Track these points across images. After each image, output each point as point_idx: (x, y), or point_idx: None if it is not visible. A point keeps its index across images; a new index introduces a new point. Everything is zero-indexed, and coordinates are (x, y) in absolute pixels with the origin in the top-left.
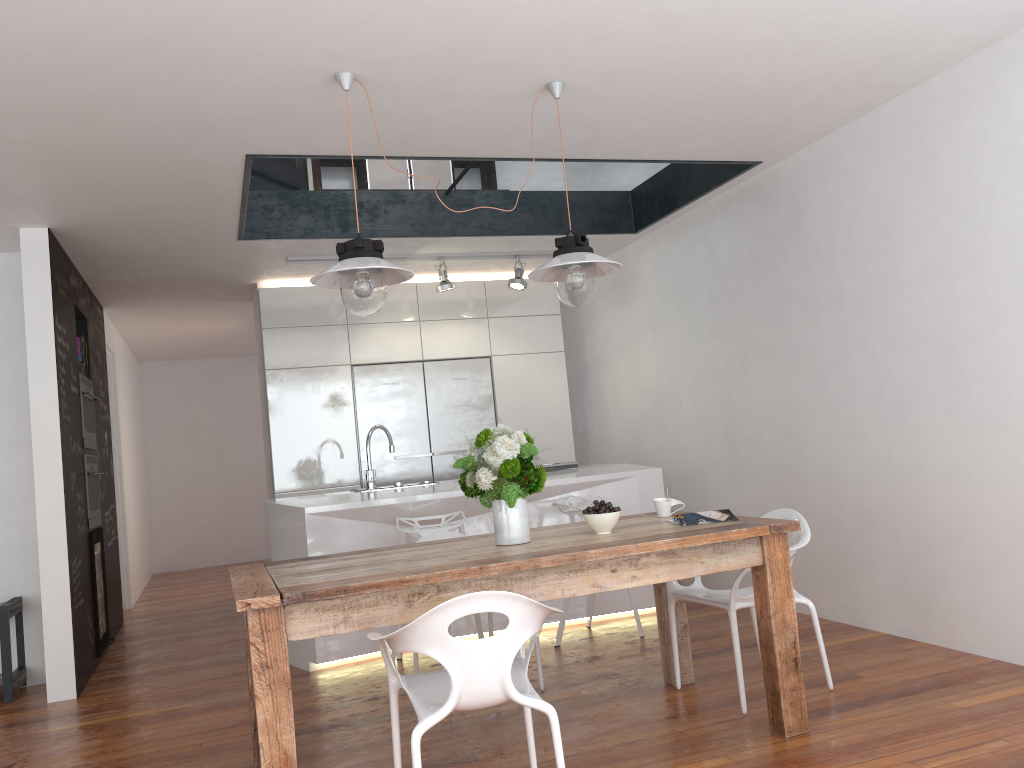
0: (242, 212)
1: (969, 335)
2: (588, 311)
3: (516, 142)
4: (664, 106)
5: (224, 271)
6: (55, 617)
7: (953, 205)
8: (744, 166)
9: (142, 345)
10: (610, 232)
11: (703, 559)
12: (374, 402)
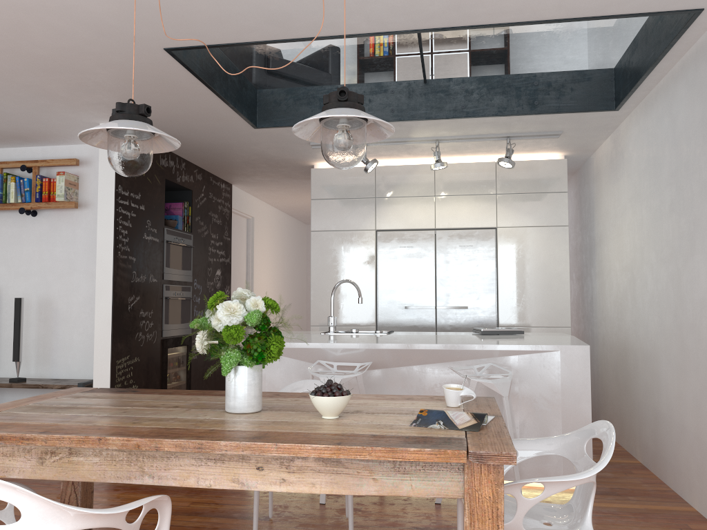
0: (227, 103)
1: None
2: (597, 189)
3: (381, 12)
4: None
5: (278, 155)
6: None
7: None
8: (687, 18)
9: (293, 212)
10: (587, 110)
11: (377, 476)
12: (392, 261)
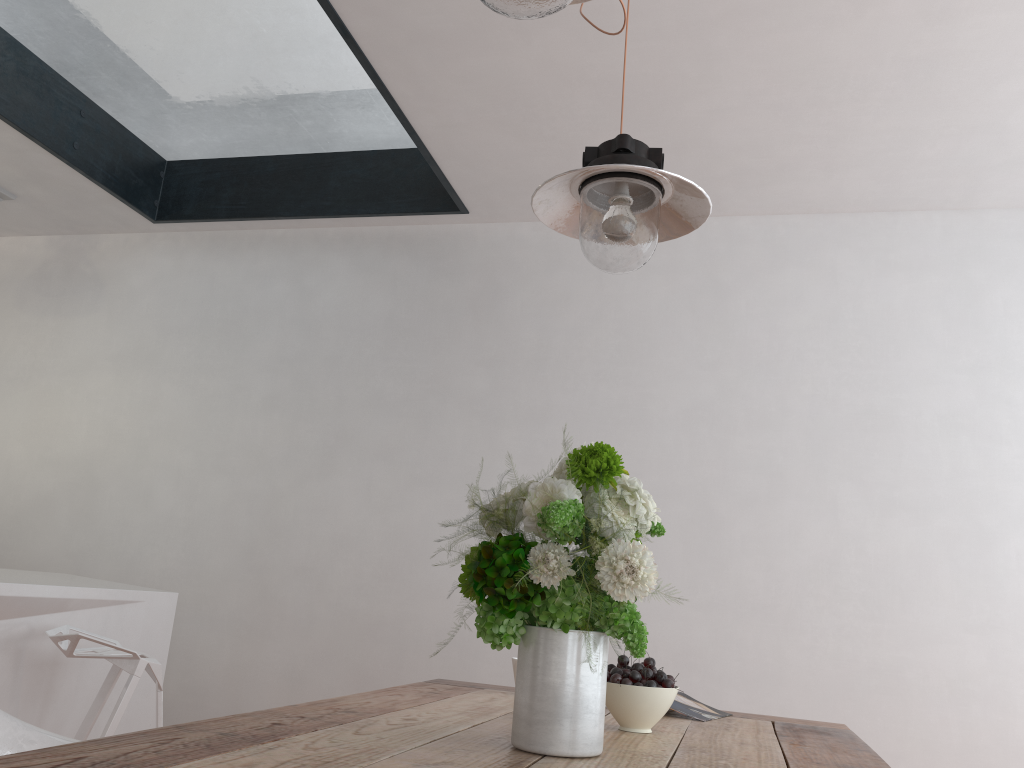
0: None
1: (740, 500)
2: None
3: None
4: (596, 62)
5: None
6: None
7: (744, 354)
8: (439, 207)
9: None
10: (129, 201)
11: None
12: None
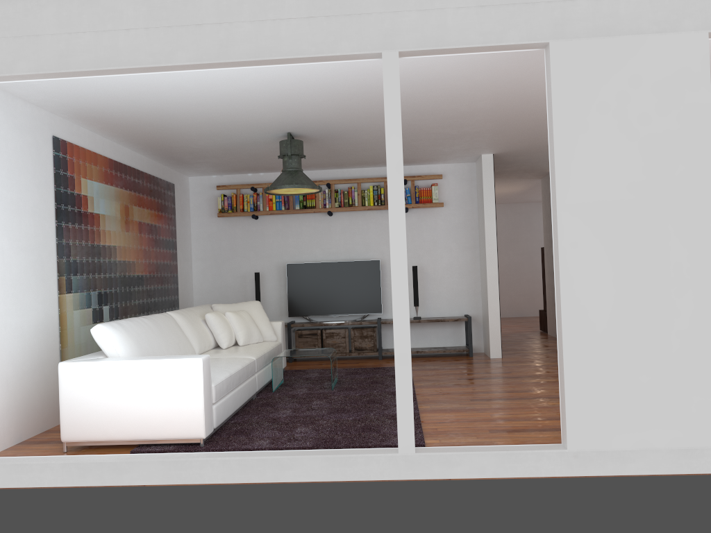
0: None
1: None
2: None
3: None
4: None
5: (544, 167)
6: (493, 323)
7: None
8: None
9: None
10: None
11: None
12: None
